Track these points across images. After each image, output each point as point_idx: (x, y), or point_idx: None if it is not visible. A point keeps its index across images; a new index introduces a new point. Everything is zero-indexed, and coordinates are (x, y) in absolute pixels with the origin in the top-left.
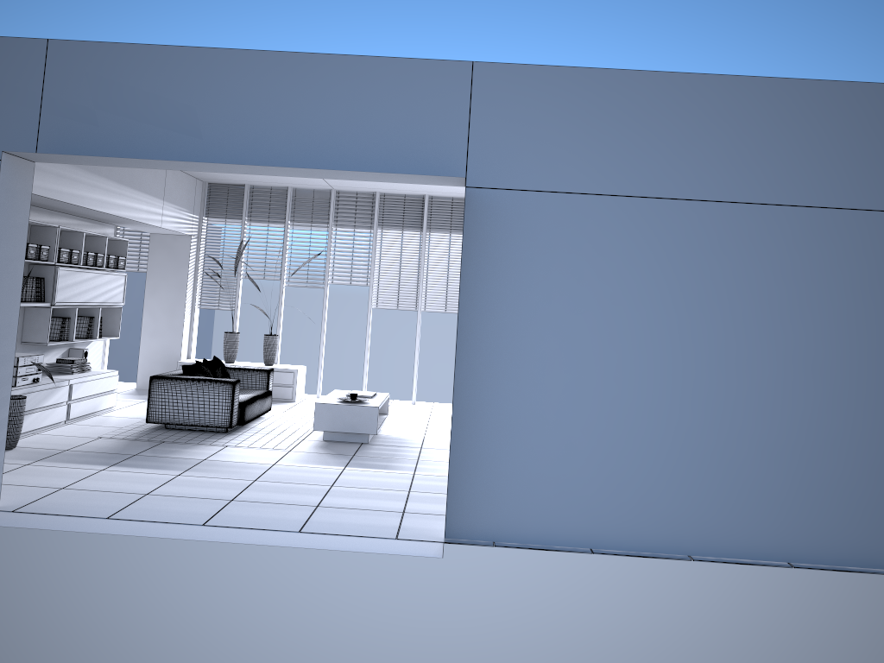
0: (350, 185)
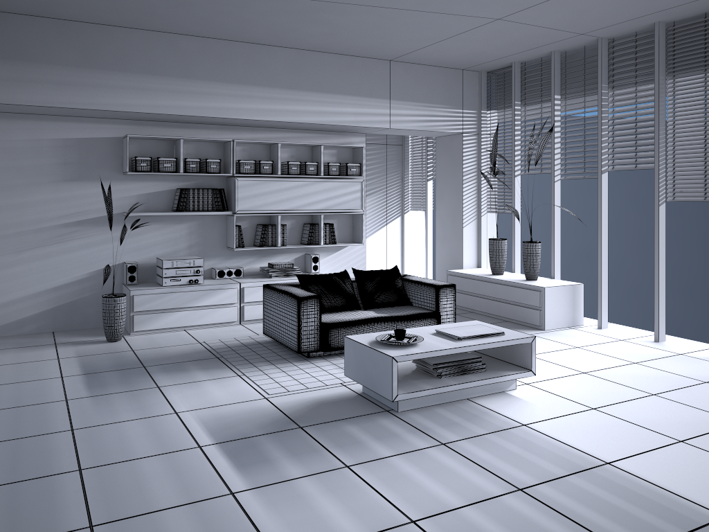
0: (593, 24)
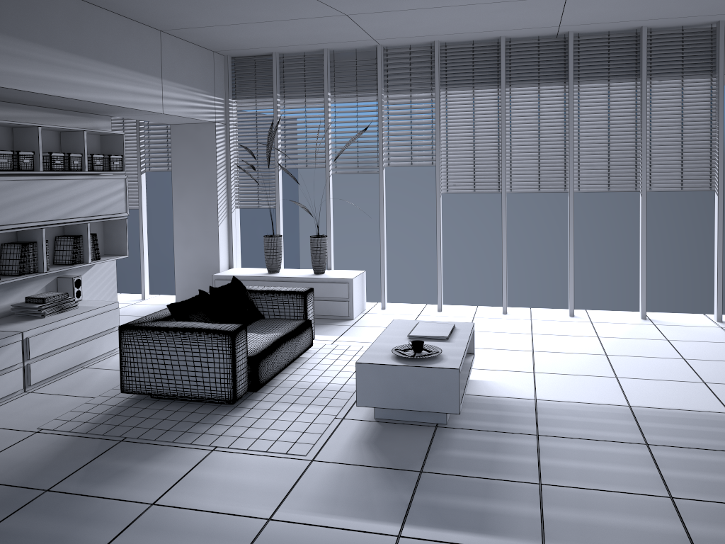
0: (398, 34)
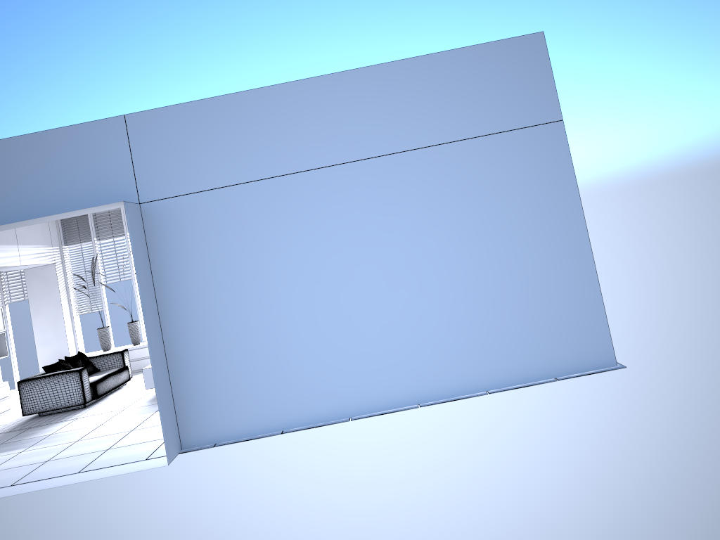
0: None
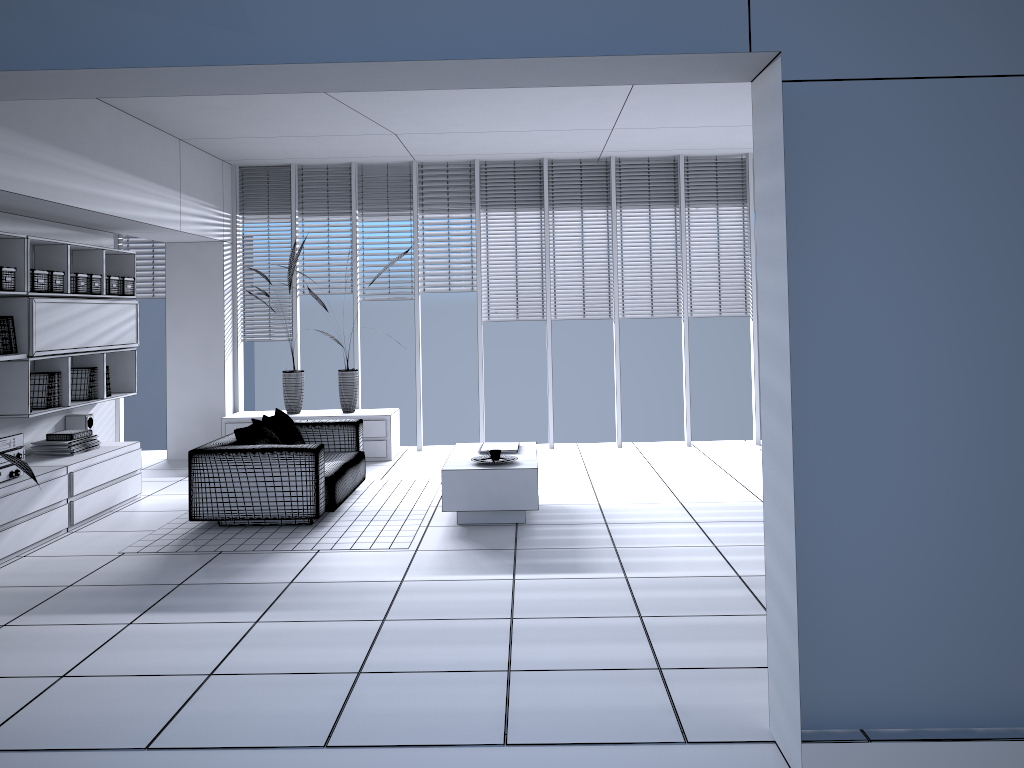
0: (439, 151)
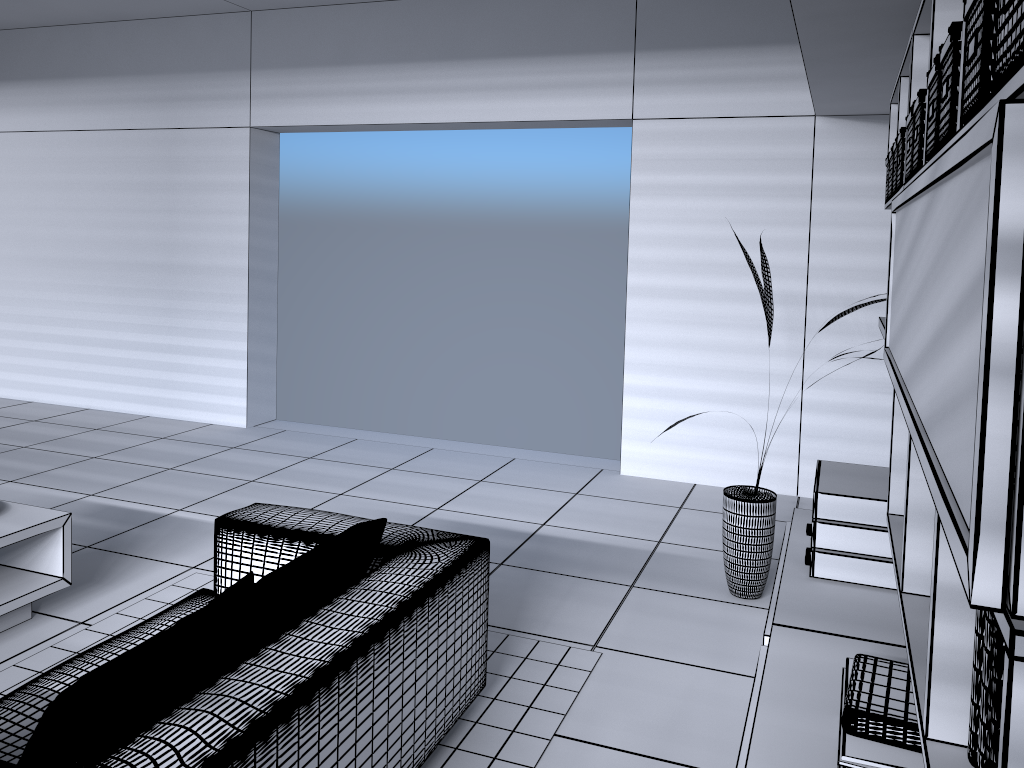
0: None
